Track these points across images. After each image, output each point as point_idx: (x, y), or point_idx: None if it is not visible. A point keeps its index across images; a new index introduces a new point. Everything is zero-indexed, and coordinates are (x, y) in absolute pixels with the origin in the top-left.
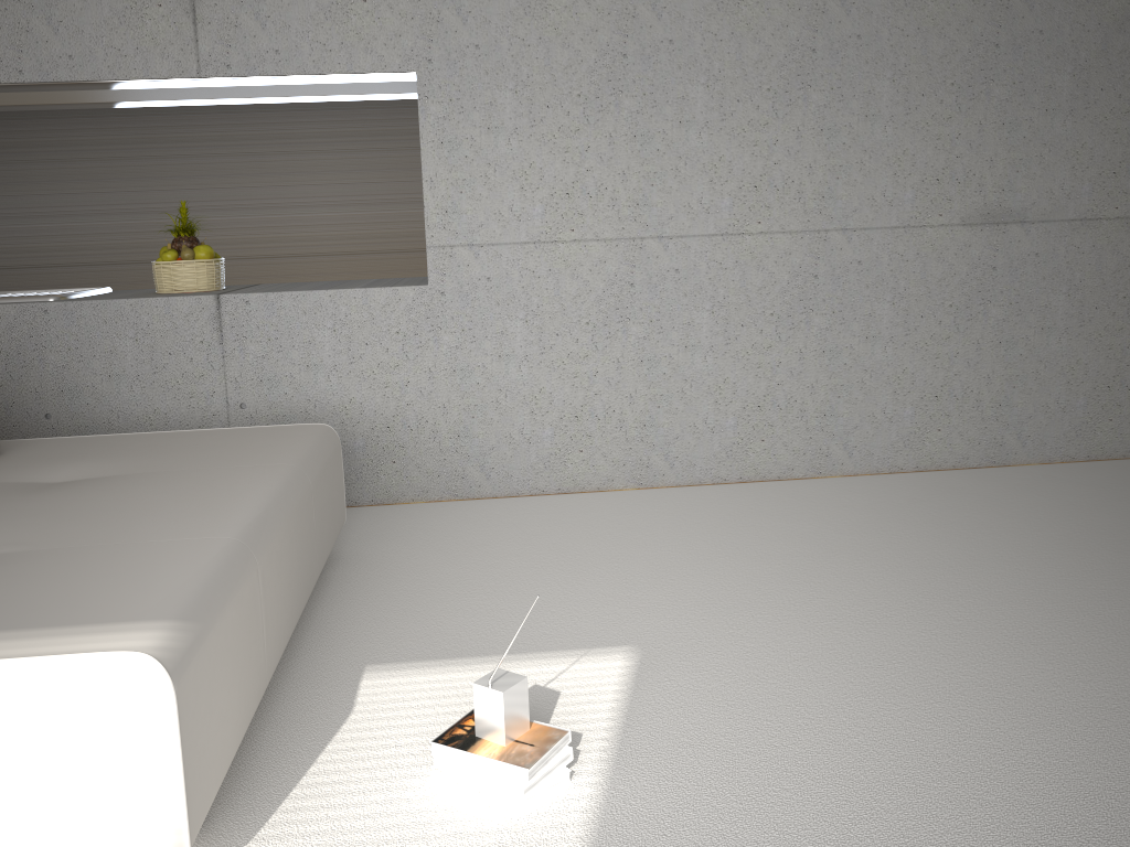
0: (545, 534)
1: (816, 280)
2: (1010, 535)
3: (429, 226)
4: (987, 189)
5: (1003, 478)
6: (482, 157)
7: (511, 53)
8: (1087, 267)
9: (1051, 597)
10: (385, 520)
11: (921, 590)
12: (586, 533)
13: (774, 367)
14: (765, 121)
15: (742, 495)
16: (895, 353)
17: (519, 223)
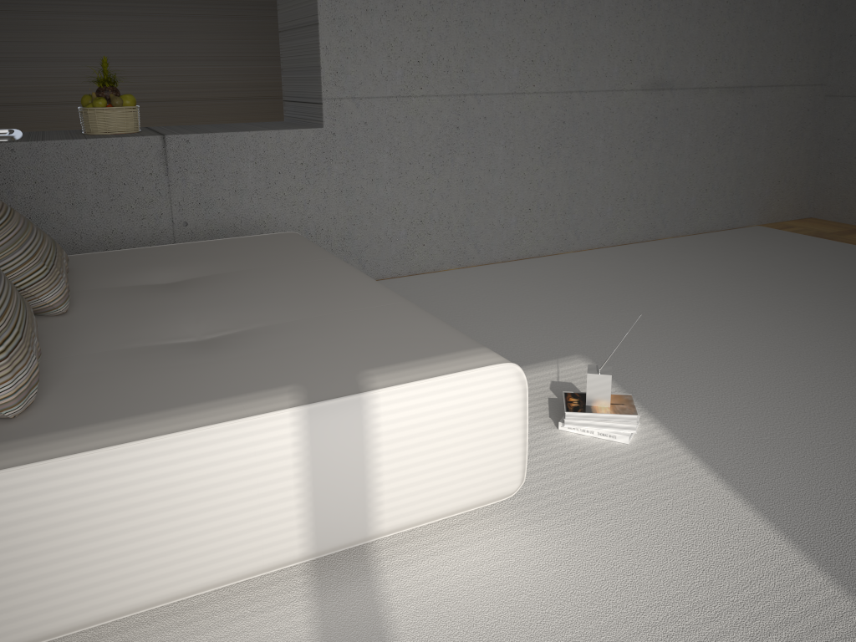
0: (437, 300)
1: (564, 125)
2: (702, 276)
3: (325, 83)
4: (655, 67)
5: (663, 246)
6: (362, 31)
7: None
8: (700, 117)
9: (757, 304)
10: None
11: (693, 308)
12: (462, 297)
13: (539, 183)
14: (539, 16)
15: (529, 267)
16: (604, 172)
17: (386, 82)
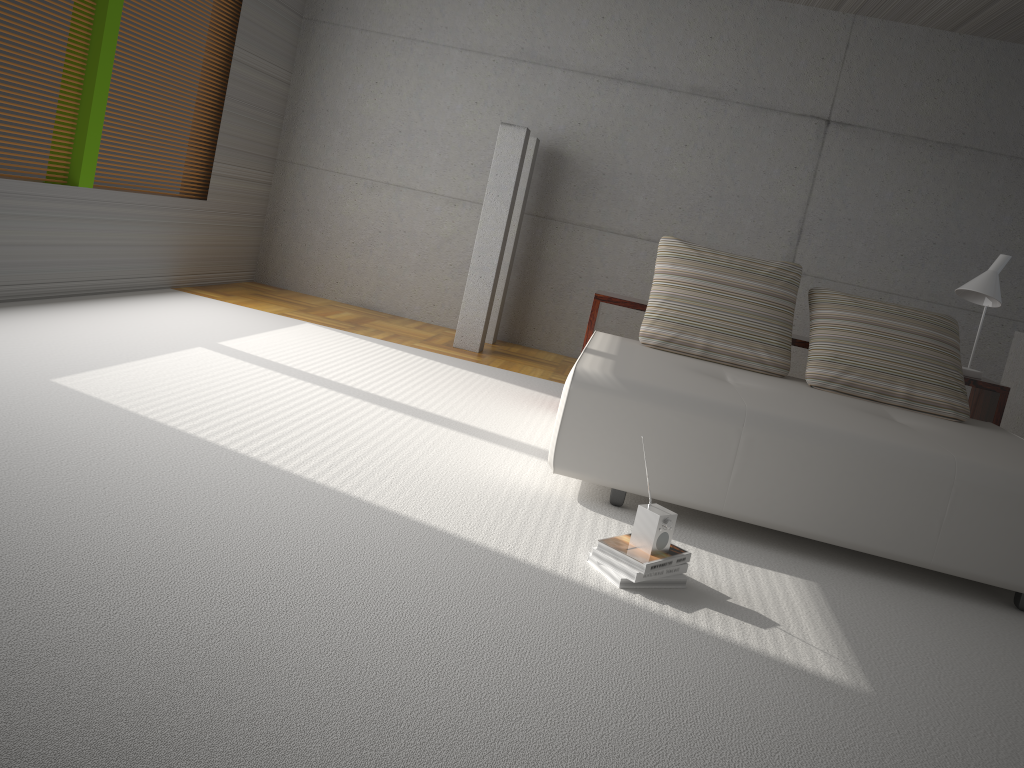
0: None
1: None
2: None
3: None
4: None
5: None
6: None
7: None
8: None
9: None
10: None
11: None
12: None
13: None
14: None
15: None
16: None
17: None
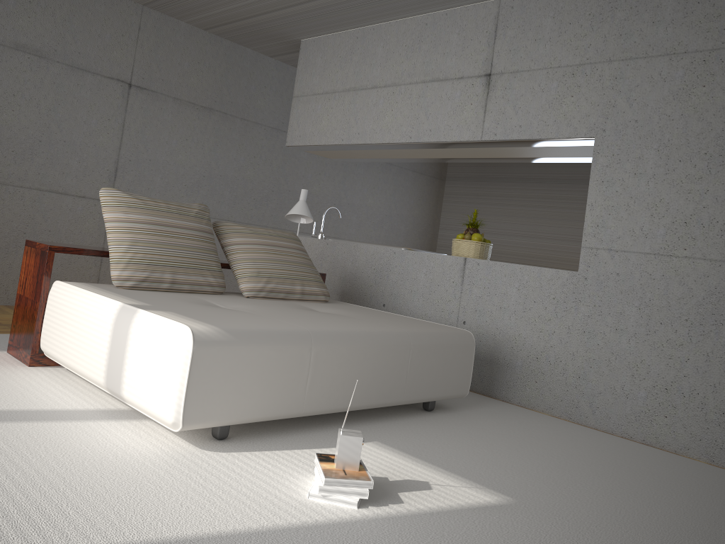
0: (585, 450)
1: None
2: None
3: (585, 234)
4: None
5: None
6: (627, 192)
7: (659, 125)
8: None
9: None
10: (510, 411)
11: None
12: (613, 460)
13: None
14: None
15: None
16: None
17: (645, 239)
